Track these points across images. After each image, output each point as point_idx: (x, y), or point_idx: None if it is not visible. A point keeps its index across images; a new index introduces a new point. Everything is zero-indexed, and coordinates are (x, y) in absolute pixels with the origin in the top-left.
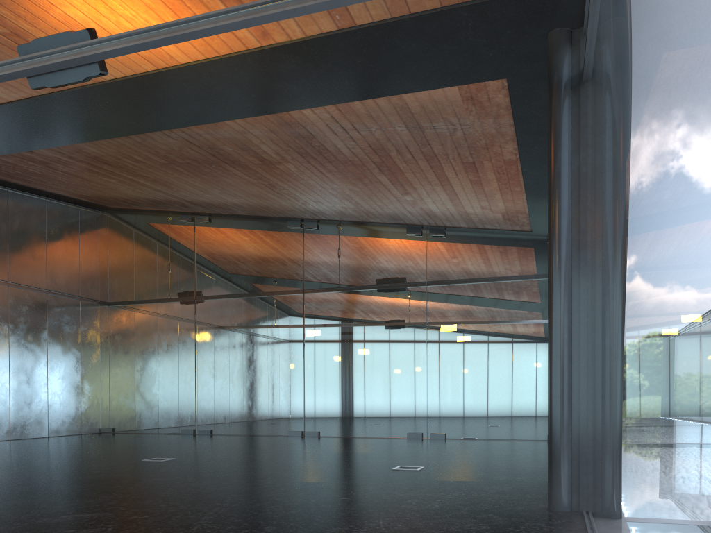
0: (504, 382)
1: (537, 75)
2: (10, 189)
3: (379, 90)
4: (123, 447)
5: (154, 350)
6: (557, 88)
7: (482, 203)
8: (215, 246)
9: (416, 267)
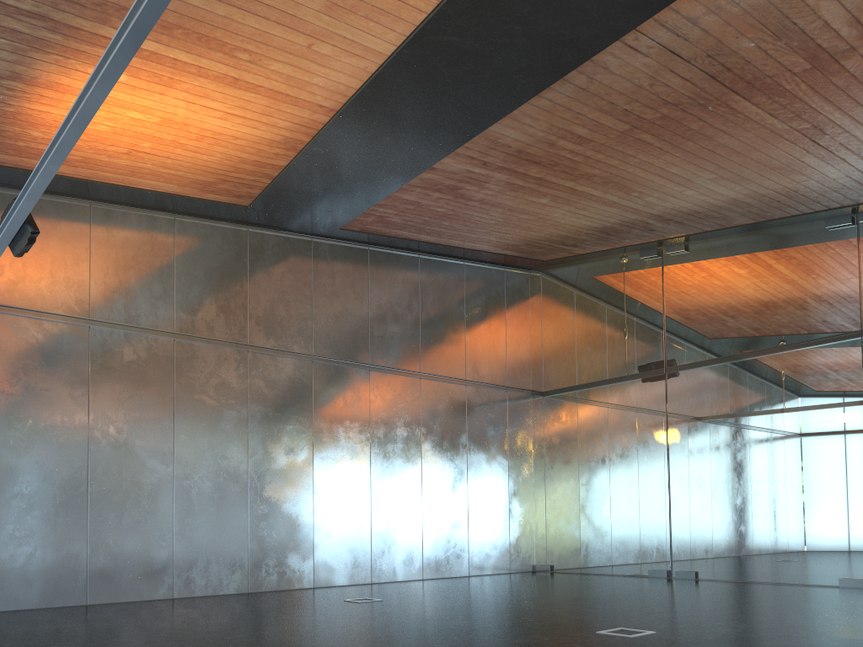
0: None
1: None
2: (422, 254)
3: None
4: (565, 600)
5: (605, 452)
6: None
7: None
8: (696, 285)
9: None
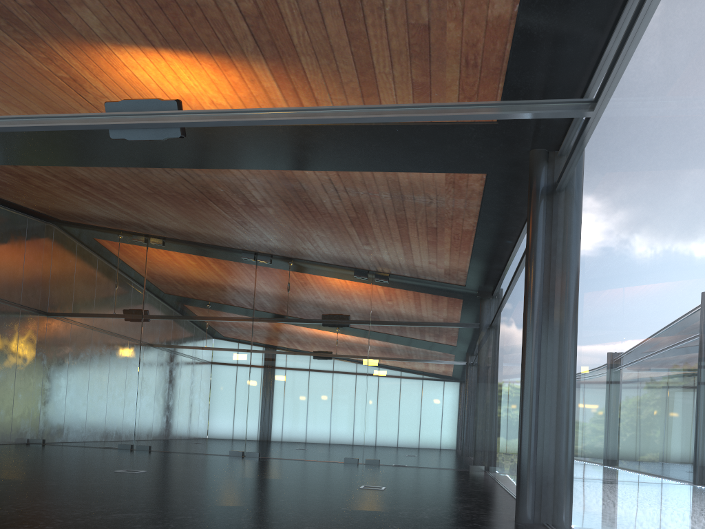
0: (434, 416)
1: (511, 175)
2: None
3: (380, 167)
4: (77, 459)
5: (95, 363)
6: (536, 193)
7: (431, 259)
8: (167, 268)
9: (360, 307)
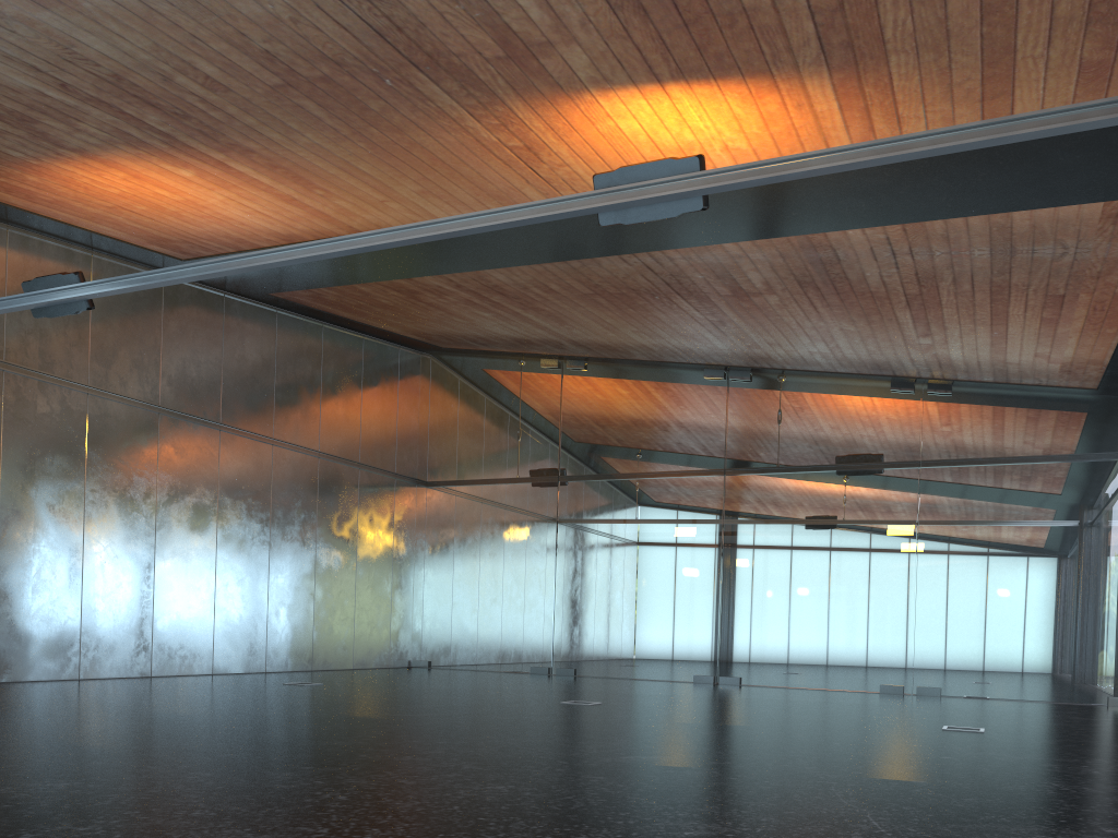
0: (1039, 615)
1: None
2: (326, 323)
3: (984, 207)
4: (494, 687)
5: (494, 551)
6: None
7: (1039, 349)
8: (592, 403)
9: (903, 439)
